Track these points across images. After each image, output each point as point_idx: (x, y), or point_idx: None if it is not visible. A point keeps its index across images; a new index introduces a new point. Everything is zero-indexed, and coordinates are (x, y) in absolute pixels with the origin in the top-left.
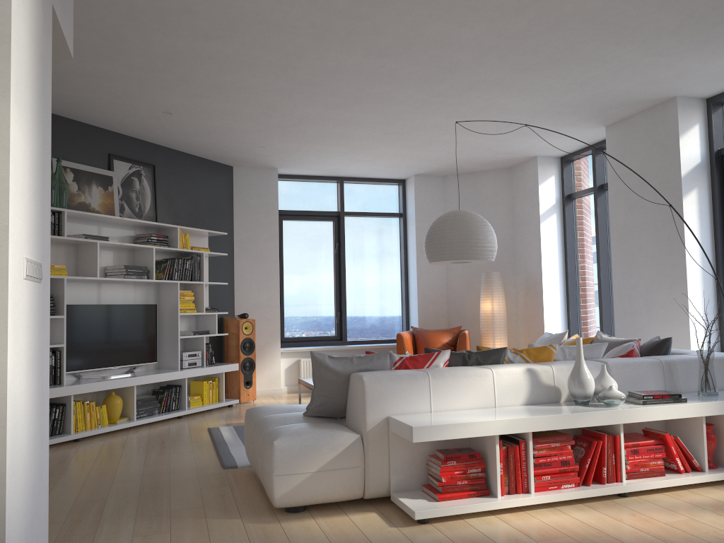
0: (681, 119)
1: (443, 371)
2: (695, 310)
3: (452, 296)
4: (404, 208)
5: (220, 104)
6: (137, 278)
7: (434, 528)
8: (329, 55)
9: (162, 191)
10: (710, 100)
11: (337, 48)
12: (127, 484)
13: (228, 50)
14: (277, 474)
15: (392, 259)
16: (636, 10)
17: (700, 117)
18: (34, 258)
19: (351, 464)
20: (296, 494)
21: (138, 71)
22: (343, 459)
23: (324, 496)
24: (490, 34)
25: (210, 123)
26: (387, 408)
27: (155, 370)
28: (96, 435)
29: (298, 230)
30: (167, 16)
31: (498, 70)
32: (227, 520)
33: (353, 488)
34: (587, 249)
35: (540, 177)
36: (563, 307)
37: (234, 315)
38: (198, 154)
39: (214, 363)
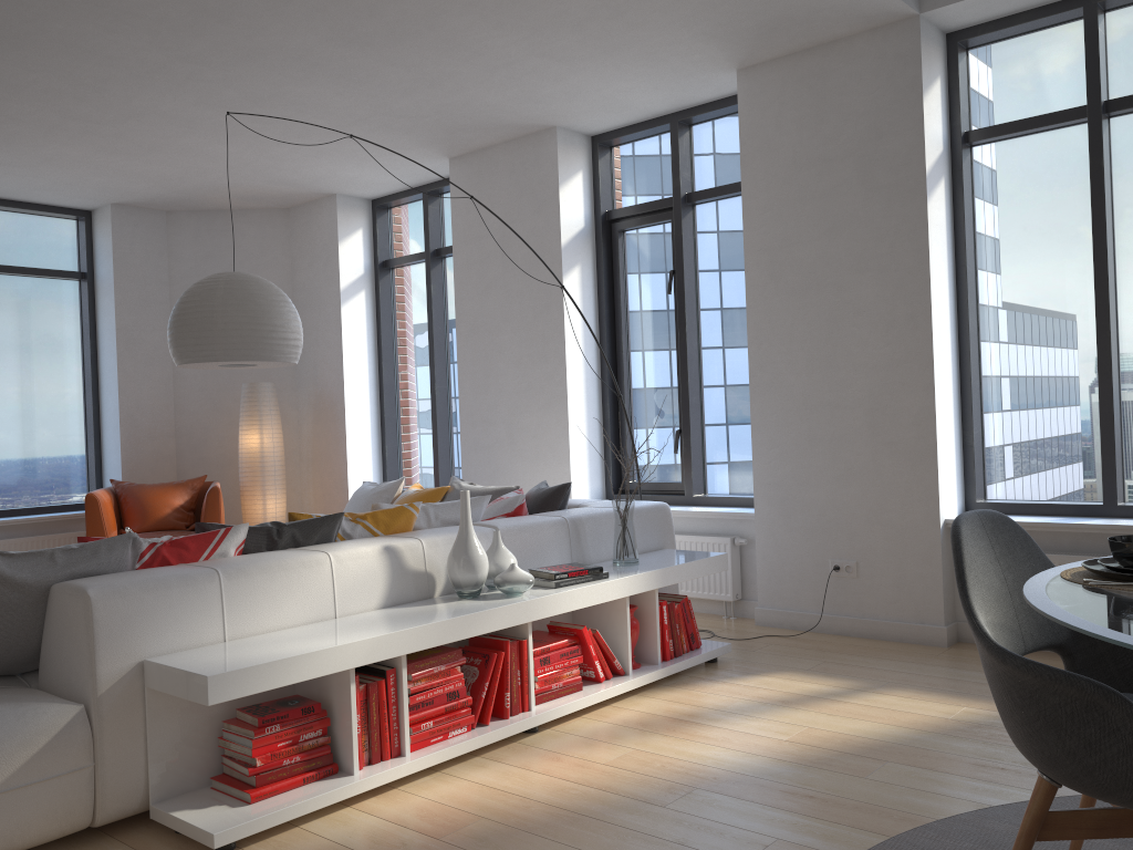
0: (562, 162)
1: (245, 564)
2: (577, 440)
3: (186, 424)
4: (91, 263)
5: None
6: None
7: None
8: None
9: None
10: (597, 139)
11: None
12: None
13: None
14: None
15: (67, 356)
16: None
17: (584, 161)
18: None
19: (66, 766)
20: None
21: None
22: (50, 760)
23: (7, 843)
24: None
25: None
26: (140, 645)
27: None
28: None
29: None
30: None
31: (305, 32)
32: None
33: (71, 814)
34: (414, 348)
35: (341, 228)
36: (377, 440)
37: None
38: None
39: None
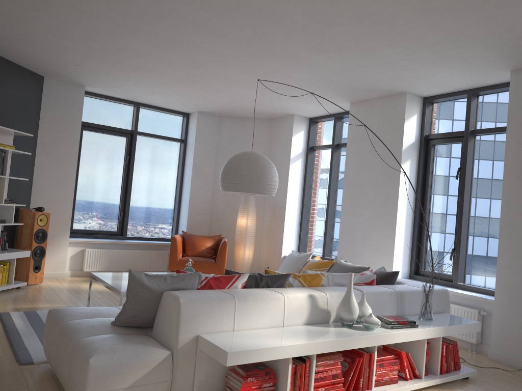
0: (407, 109)
1: (246, 295)
2: (398, 245)
3: (215, 210)
4: (186, 136)
5: (48, 20)
6: None
7: None
8: None
9: None
10: (426, 99)
11: None
12: None
13: None
14: None
15: (171, 174)
16: (417, 24)
17: (418, 109)
18: None
19: (160, 379)
20: None
21: None
22: (154, 375)
23: None
24: (305, 15)
25: (33, 35)
26: (197, 327)
27: None
28: None
29: (95, 141)
30: None
31: (297, 45)
32: None
33: None
34: (320, 188)
35: (294, 130)
36: (297, 229)
37: (30, 207)
38: (13, 60)
39: (7, 249)
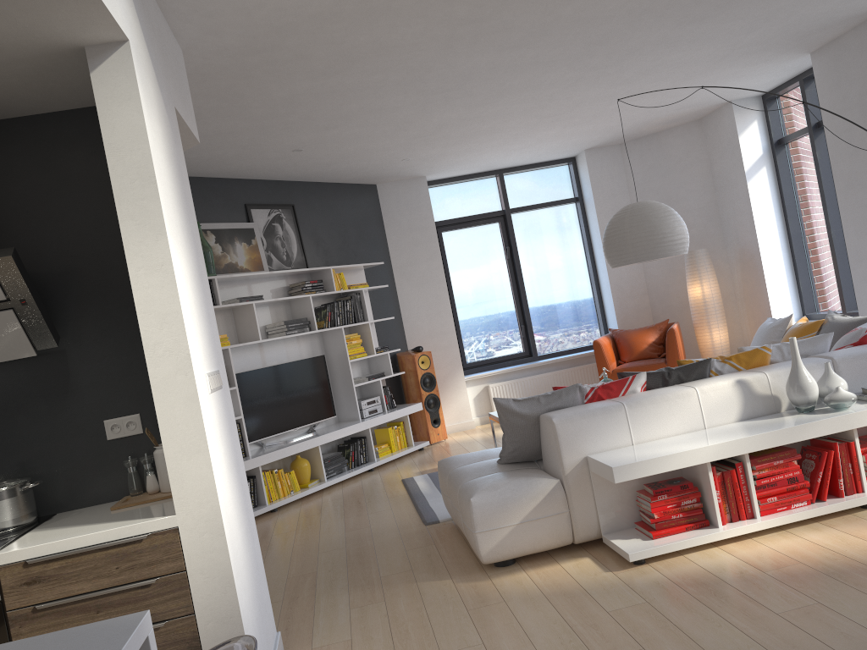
0: None
1: (640, 398)
2: None
3: (653, 284)
4: (579, 190)
5: (351, 131)
6: (299, 332)
7: (652, 568)
8: (459, 60)
9: (307, 230)
10: None
11: (466, 52)
12: (333, 554)
13: (349, 81)
14: (479, 531)
15: (575, 252)
16: None
17: None
18: (213, 368)
19: (554, 511)
20: (502, 548)
21: (260, 120)
22: (546, 507)
23: (531, 547)
24: None
25: (343, 150)
26: (583, 448)
27: (336, 425)
28: (290, 502)
29: (460, 241)
30: (280, 66)
31: (658, 29)
32: (437, 581)
33: (560, 535)
34: (811, 203)
35: (739, 125)
36: (791, 278)
37: (407, 350)
38: (336, 181)
39: (395, 406)
